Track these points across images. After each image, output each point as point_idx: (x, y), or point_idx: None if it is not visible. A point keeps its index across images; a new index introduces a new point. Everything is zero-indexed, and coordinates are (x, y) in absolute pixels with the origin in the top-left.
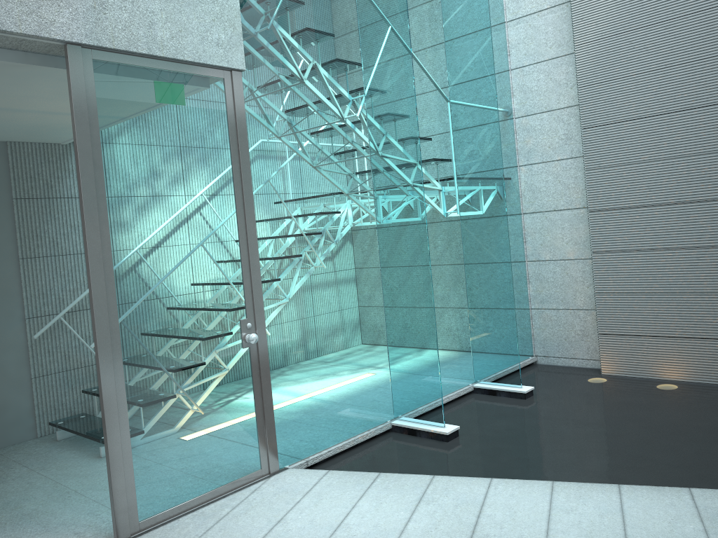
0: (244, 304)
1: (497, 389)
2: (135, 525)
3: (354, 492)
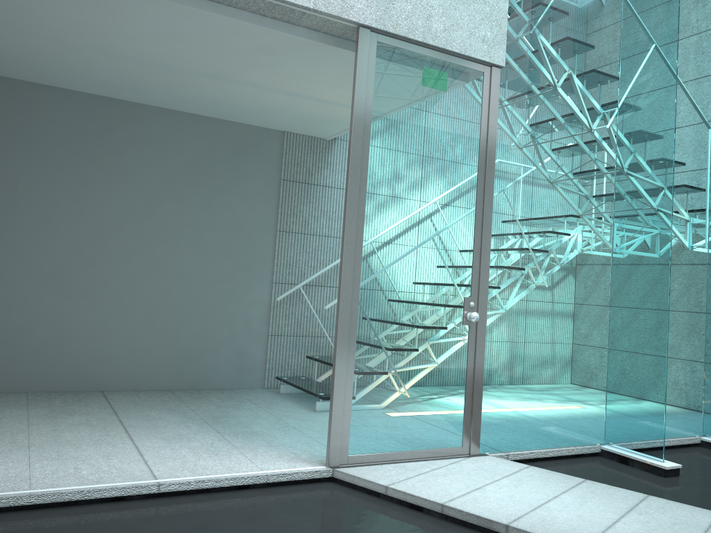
0: (470, 283)
1: None
2: (344, 457)
3: (556, 486)
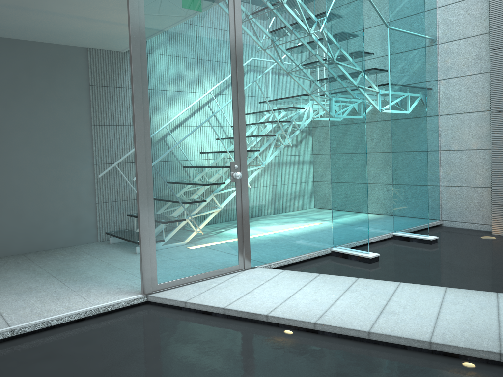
0: (233, 152)
1: (410, 236)
2: (155, 286)
3: (301, 282)
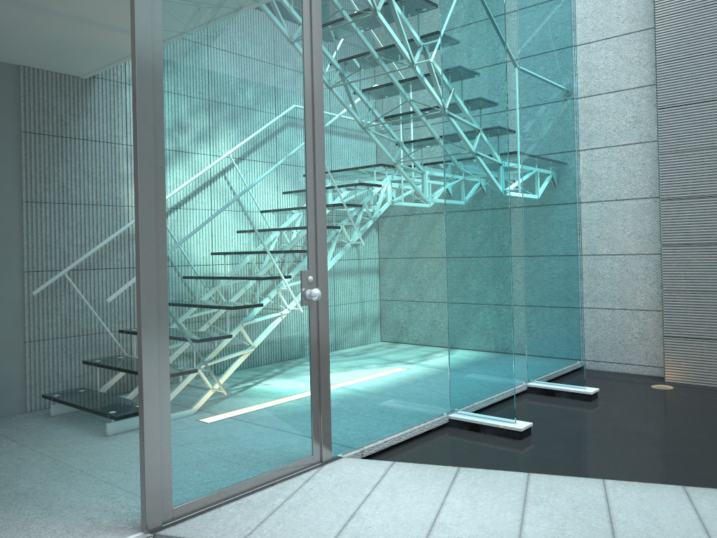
0: (306, 253)
1: (556, 389)
2: (168, 512)
3: (436, 487)
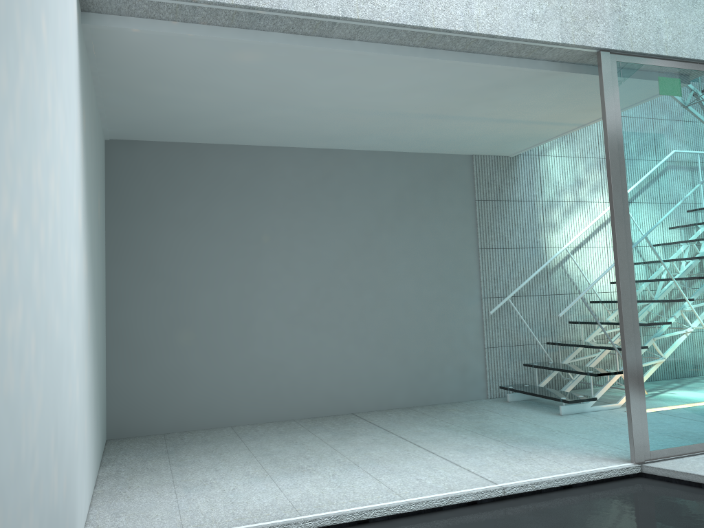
0: None
1: None
2: (647, 453)
3: None
